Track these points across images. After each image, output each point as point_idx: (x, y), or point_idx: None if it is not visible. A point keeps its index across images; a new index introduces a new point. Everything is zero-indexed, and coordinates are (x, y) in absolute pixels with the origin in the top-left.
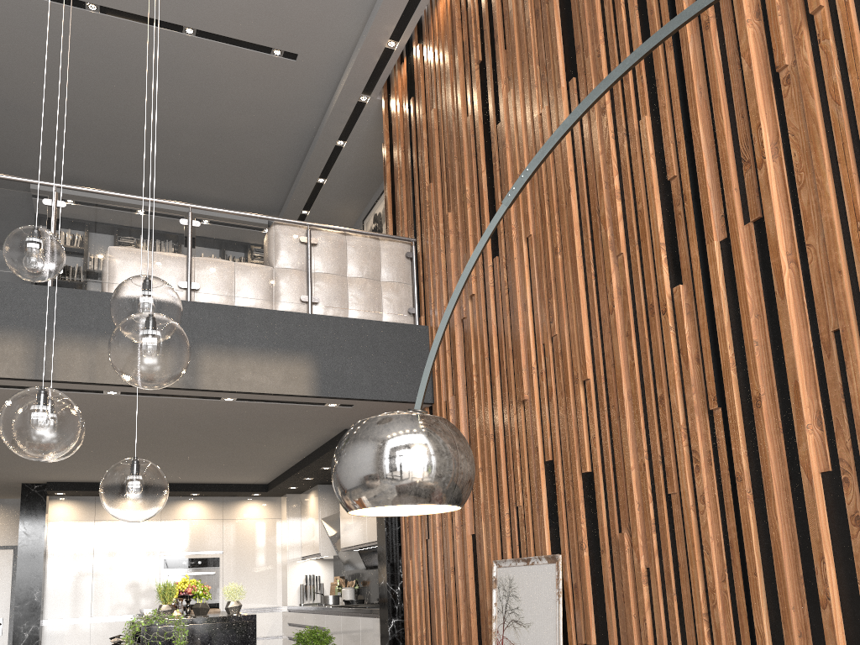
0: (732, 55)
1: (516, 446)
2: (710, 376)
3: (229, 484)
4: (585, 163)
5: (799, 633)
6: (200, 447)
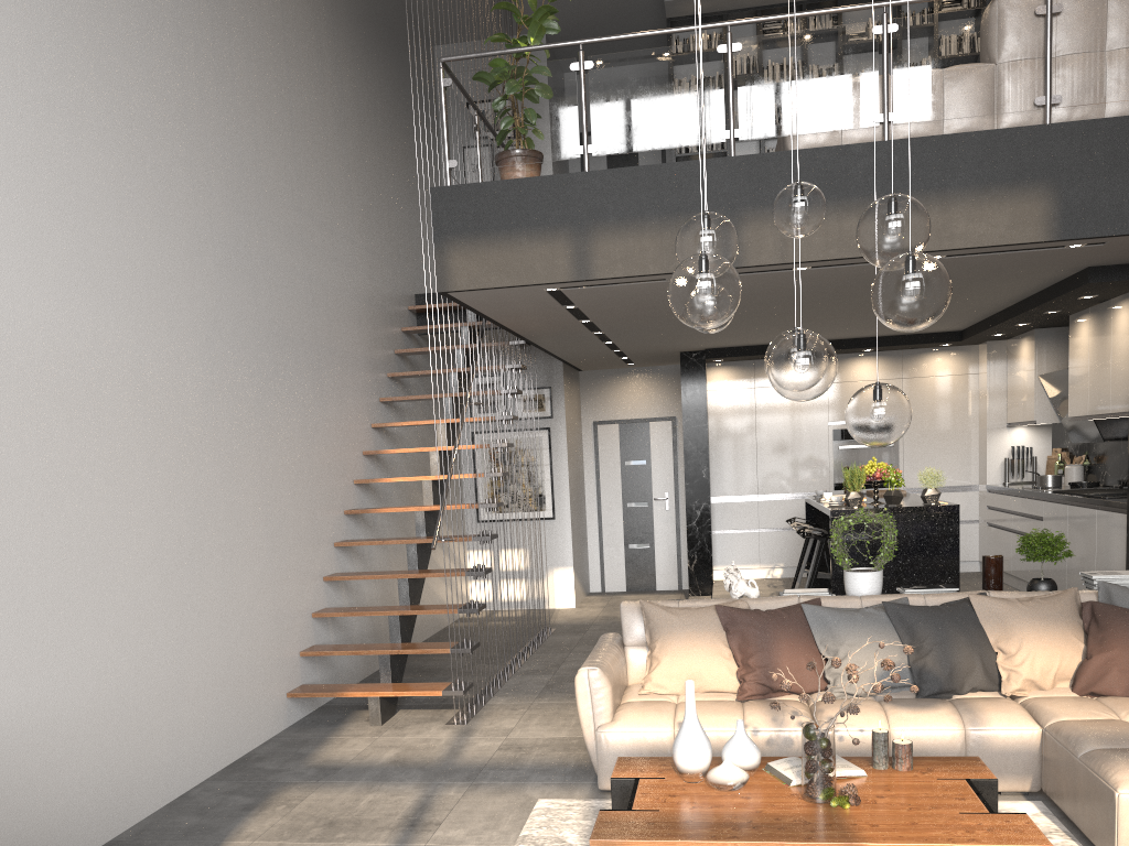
0: None
1: None
2: None
3: (911, 335)
4: None
5: None
6: None
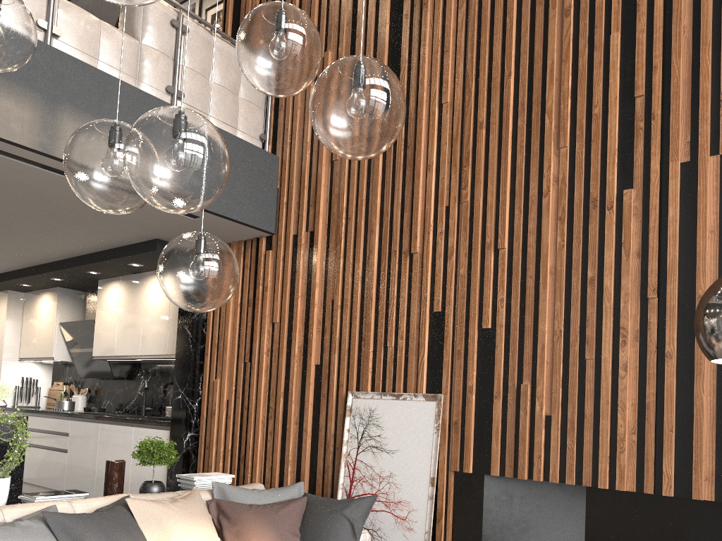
0: None
1: (394, 292)
2: (654, 271)
3: None
4: (531, 54)
5: (704, 478)
6: None
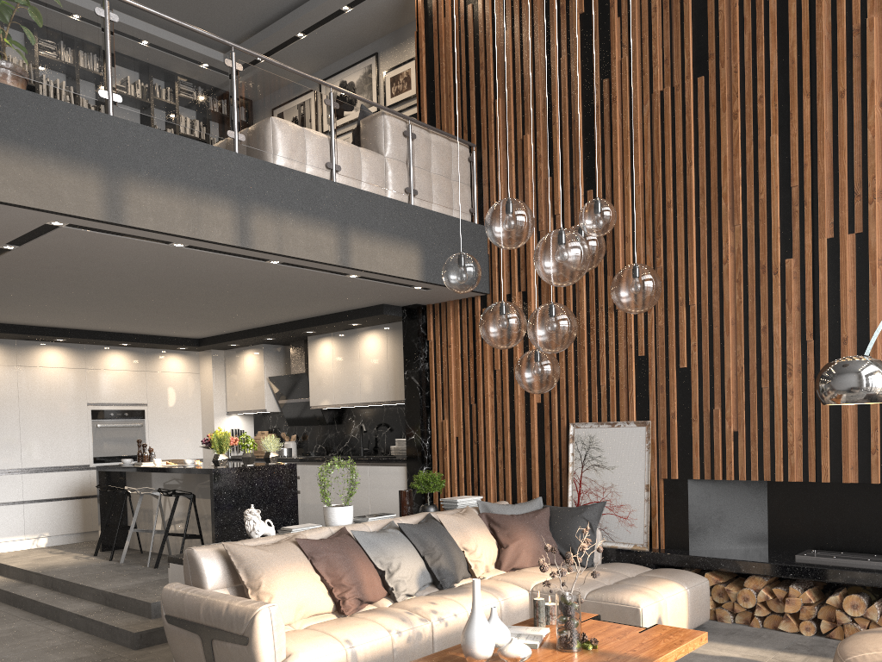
0: (858, 122)
1: (603, 341)
2: (810, 320)
3: (164, 336)
4: (707, 147)
5: (850, 467)
6: (227, 306)
